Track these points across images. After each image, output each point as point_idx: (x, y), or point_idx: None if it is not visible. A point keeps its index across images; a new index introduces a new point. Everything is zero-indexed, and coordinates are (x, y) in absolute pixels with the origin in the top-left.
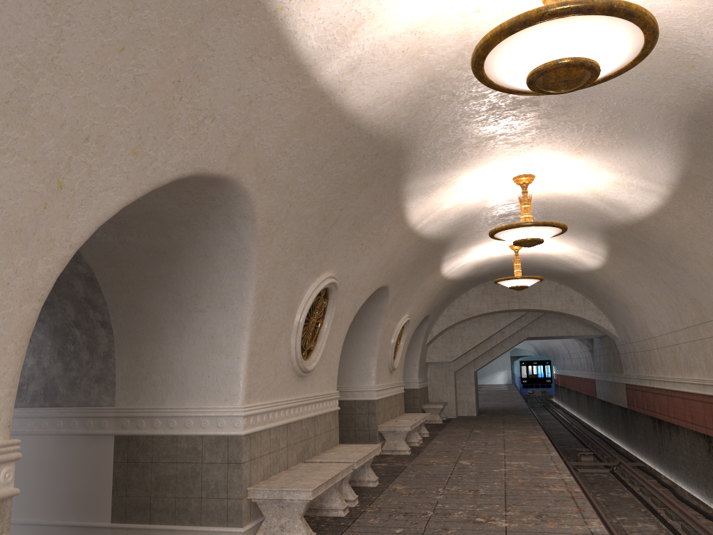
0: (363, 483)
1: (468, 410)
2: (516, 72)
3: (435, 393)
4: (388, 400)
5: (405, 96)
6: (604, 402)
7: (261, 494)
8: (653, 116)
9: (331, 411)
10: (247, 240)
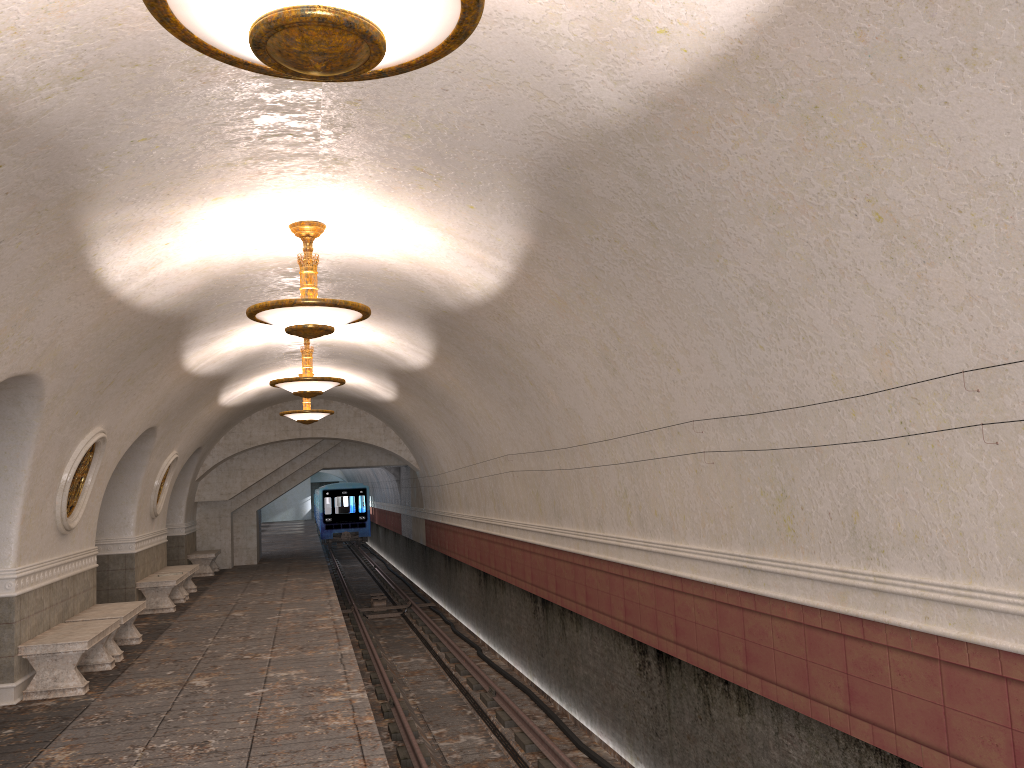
0: (125, 642)
1: (248, 558)
2: (278, 324)
3: (206, 540)
4: (149, 552)
5: (191, 290)
6: (409, 539)
7: (34, 650)
8: (406, 309)
9: (90, 568)
10: (31, 415)
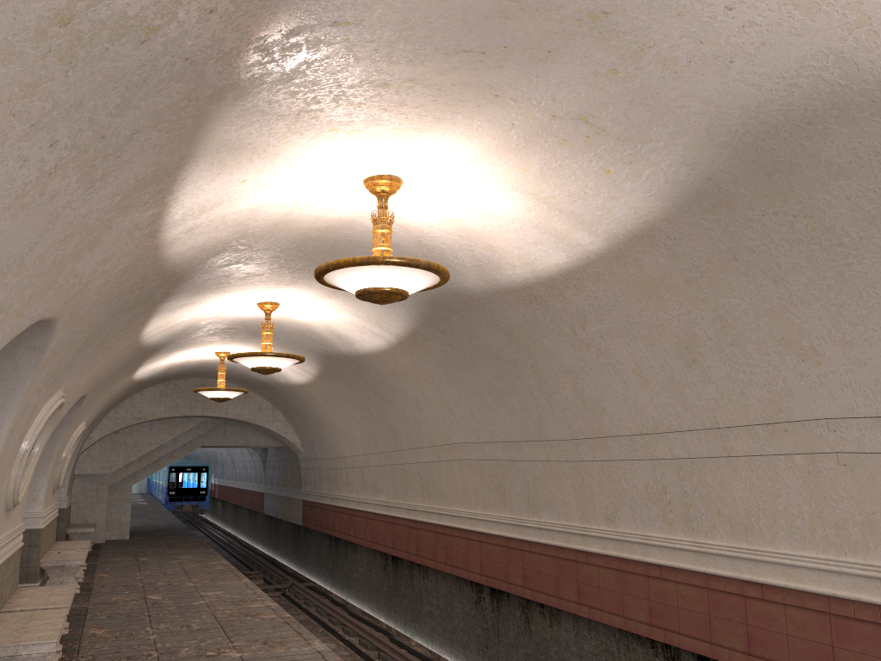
0: None
1: (120, 532)
2: (351, 285)
3: (81, 513)
4: (49, 527)
5: (213, 245)
6: (272, 518)
7: None
8: None
9: (19, 548)
10: (25, 370)
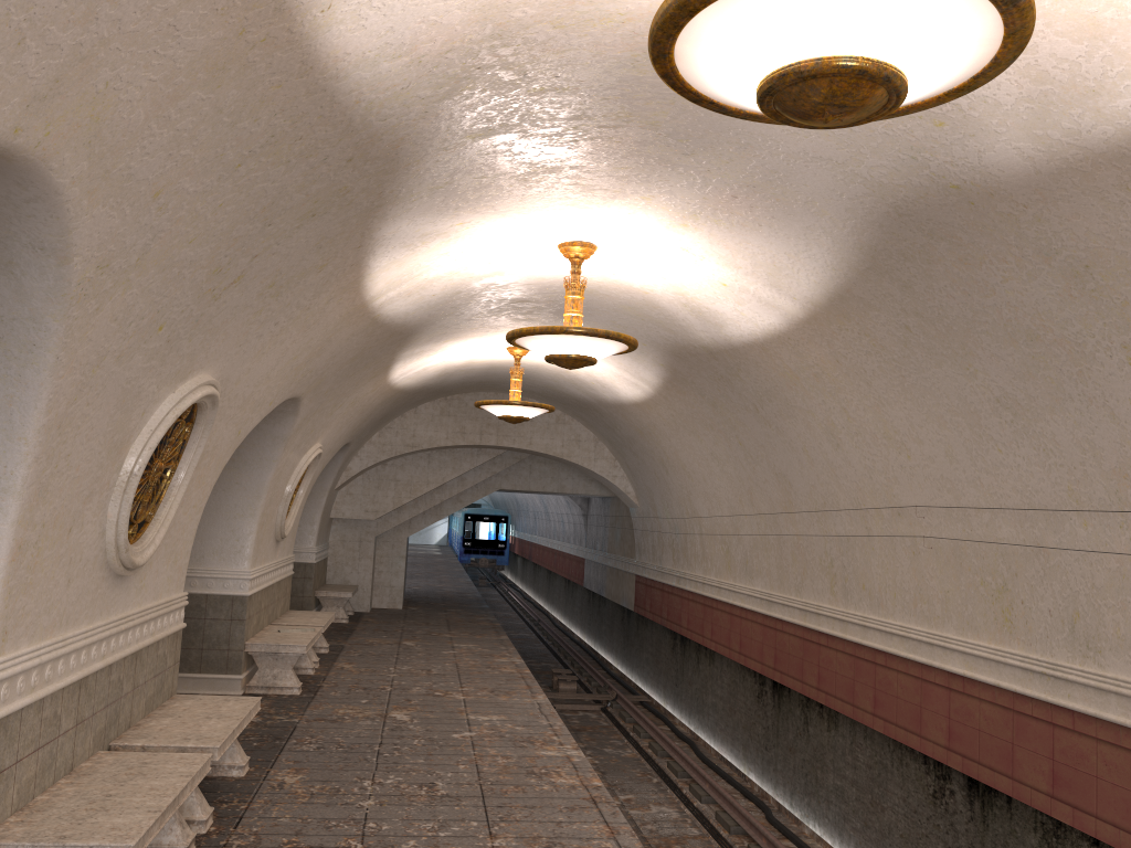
0: (219, 771)
1: (391, 600)
2: (749, 62)
3: (339, 570)
4: (268, 592)
5: (440, 54)
6: (595, 594)
7: None
8: (833, 192)
9: (171, 634)
10: (41, 302)
